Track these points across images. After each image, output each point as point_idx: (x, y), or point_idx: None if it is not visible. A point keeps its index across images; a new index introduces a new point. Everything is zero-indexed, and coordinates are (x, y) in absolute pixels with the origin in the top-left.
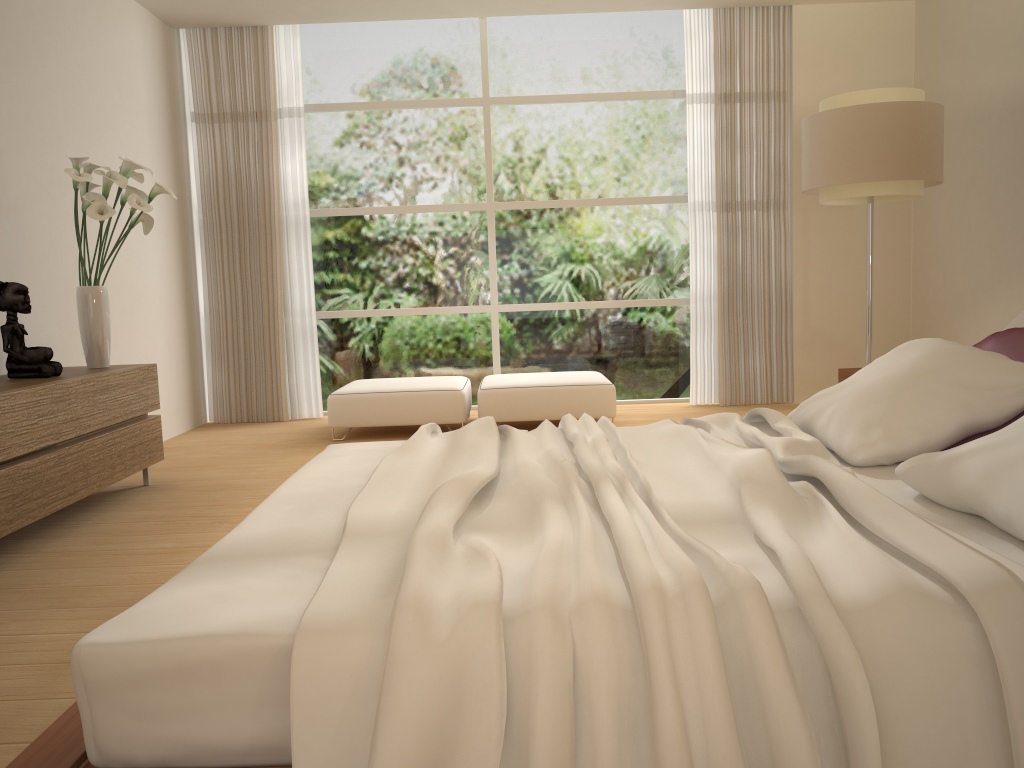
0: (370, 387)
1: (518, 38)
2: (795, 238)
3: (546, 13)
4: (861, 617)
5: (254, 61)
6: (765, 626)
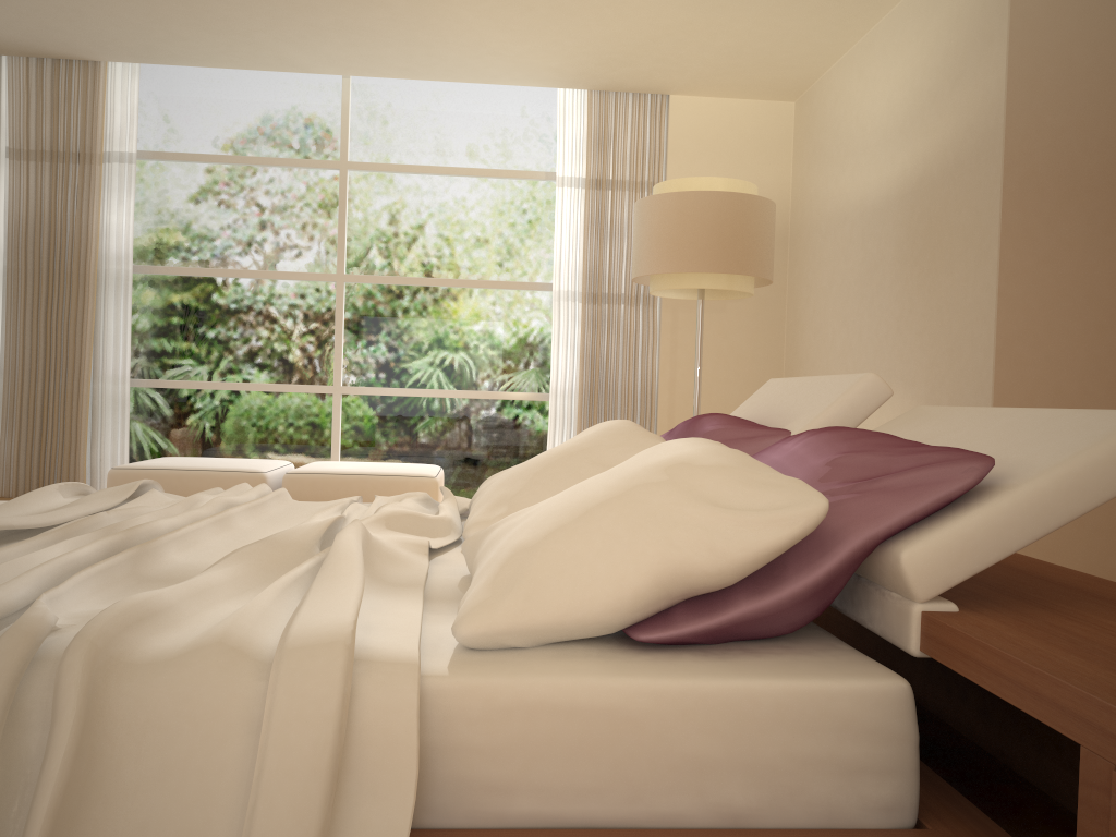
0: (163, 463)
1: (384, 102)
2: (663, 337)
3: (408, 77)
4: (145, 671)
5: (82, 98)
6: None
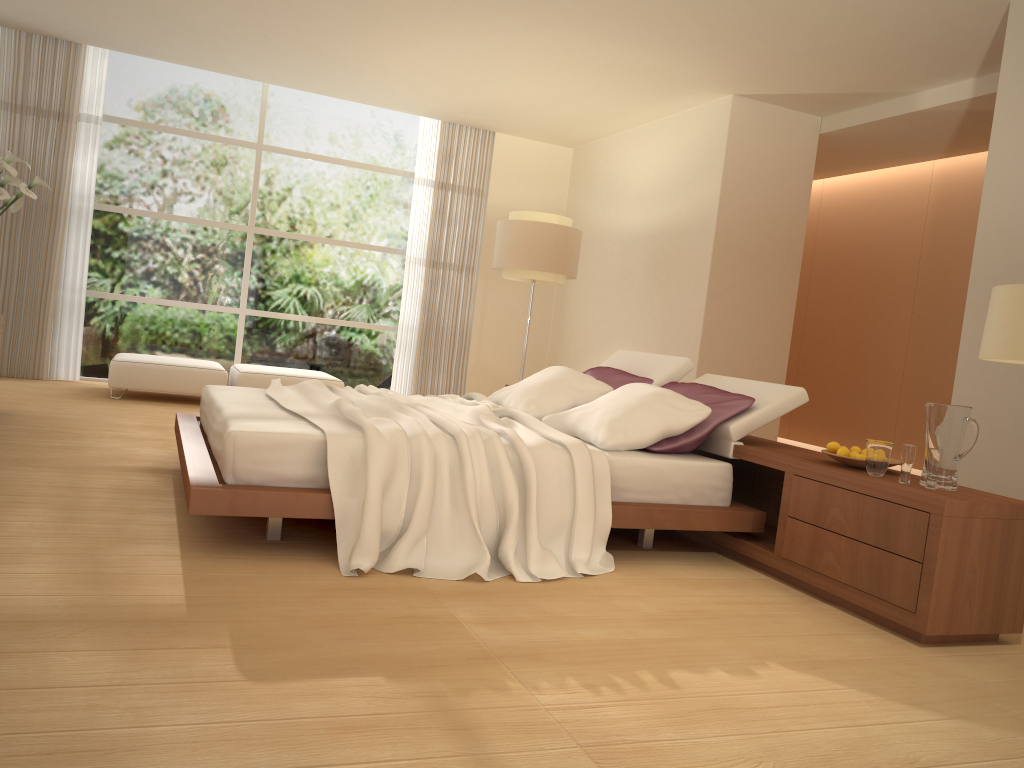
0: (146, 359)
1: (292, 104)
2: (478, 295)
3: (320, 94)
4: (532, 449)
5: (65, 70)
6: (501, 446)
